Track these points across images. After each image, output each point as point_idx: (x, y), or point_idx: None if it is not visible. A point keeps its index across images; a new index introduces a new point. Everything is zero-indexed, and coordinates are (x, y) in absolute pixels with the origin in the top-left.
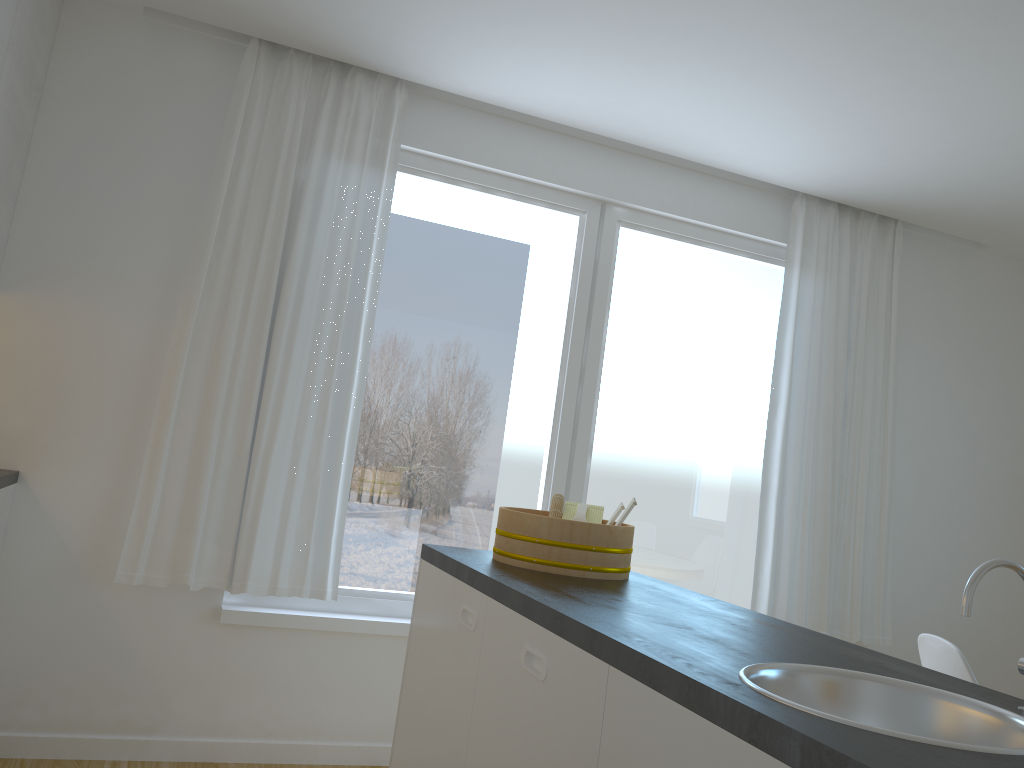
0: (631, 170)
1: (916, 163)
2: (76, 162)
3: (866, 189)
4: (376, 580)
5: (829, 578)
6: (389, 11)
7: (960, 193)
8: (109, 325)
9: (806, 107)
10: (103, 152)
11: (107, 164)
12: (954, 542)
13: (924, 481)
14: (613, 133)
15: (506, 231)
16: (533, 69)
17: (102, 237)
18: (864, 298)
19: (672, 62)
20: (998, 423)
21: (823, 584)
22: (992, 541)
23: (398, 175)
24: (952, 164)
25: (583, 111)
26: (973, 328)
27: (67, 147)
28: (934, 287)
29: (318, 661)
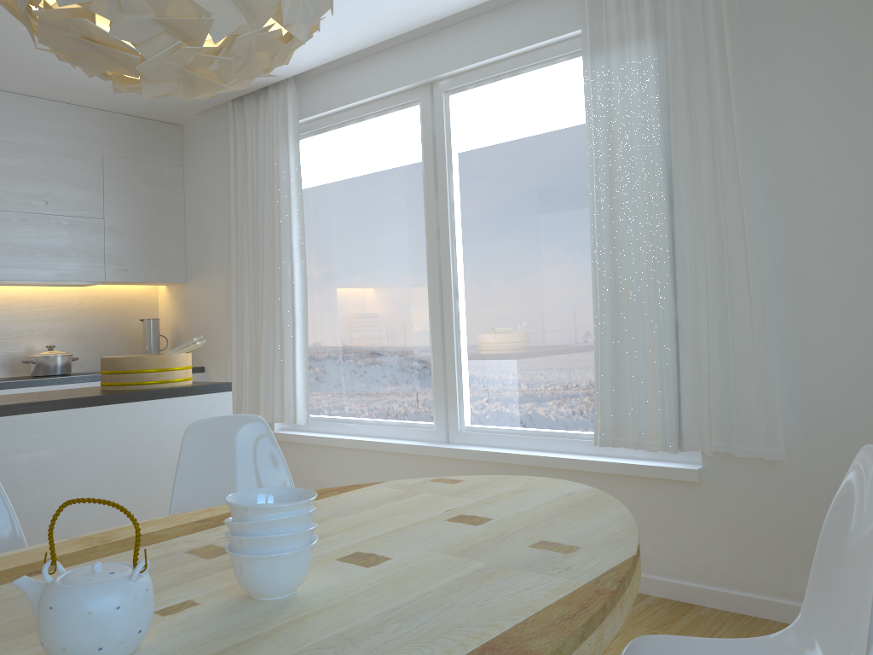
0: (435, 46)
1: None
2: (197, 207)
3: None
4: (348, 411)
5: (666, 380)
6: None
7: None
8: (217, 285)
9: None
10: (203, 197)
11: (205, 202)
12: None
13: (844, 233)
14: (389, 33)
15: (379, 142)
16: None
17: (209, 240)
18: (679, 39)
19: None
20: None
21: (655, 388)
22: None
23: (318, 137)
24: None
25: (344, 38)
26: None
27: (193, 201)
28: None
29: (316, 463)
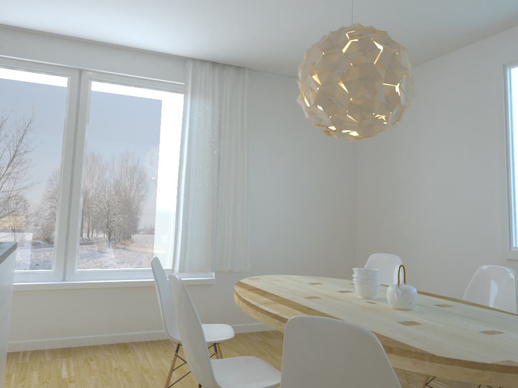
0: (93, 52)
1: (219, 37)
2: None
3: (213, 53)
4: None
5: (213, 242)
6: None
7: (254, 51)
8: None
9: (140, 13)
10: None
11: None
12: (287, 219)
13: (269, 192)
14: (73, 34)
15: (25, 88)
16: None
17: None
18: (228, 107)
19: None
20: (309, 161)
21: (209, 245)
22: (308, 217)
23: None
24: (234, 36)
25: (46, 23)
26: (293, 117)
27: None
28: (270, 99)
29: None
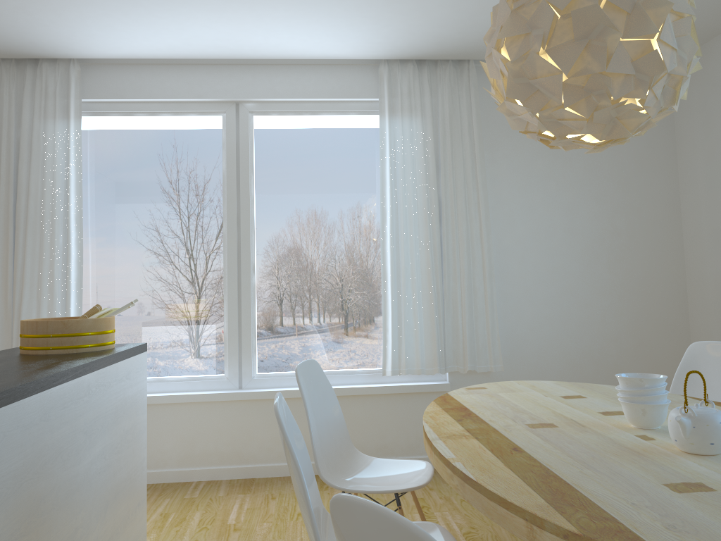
0: (249, 76)
1: (410, 20)
2: None
3: (413, 46)
4: None
5: (439, 329)
6: (2, 24)
7: (472, 31)
8: None
9: (287, 7)
10: None
11: None
12: (560, 288)
13: (526, 247)
14: (218, 55)
15: (172, 137)
16: (117, 32)
17: None
18: (447, 124)
19: (173, 4)
20: (590, 193)
21: (433, 334)
22: (596, 283)
23: (93, 118)
24: (433, 14)
25: (182, 48)
26: None
27: None
28: None
29: None
